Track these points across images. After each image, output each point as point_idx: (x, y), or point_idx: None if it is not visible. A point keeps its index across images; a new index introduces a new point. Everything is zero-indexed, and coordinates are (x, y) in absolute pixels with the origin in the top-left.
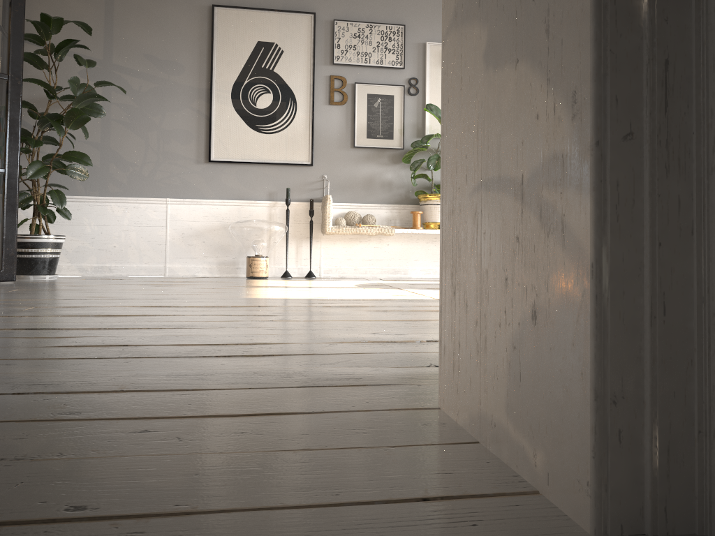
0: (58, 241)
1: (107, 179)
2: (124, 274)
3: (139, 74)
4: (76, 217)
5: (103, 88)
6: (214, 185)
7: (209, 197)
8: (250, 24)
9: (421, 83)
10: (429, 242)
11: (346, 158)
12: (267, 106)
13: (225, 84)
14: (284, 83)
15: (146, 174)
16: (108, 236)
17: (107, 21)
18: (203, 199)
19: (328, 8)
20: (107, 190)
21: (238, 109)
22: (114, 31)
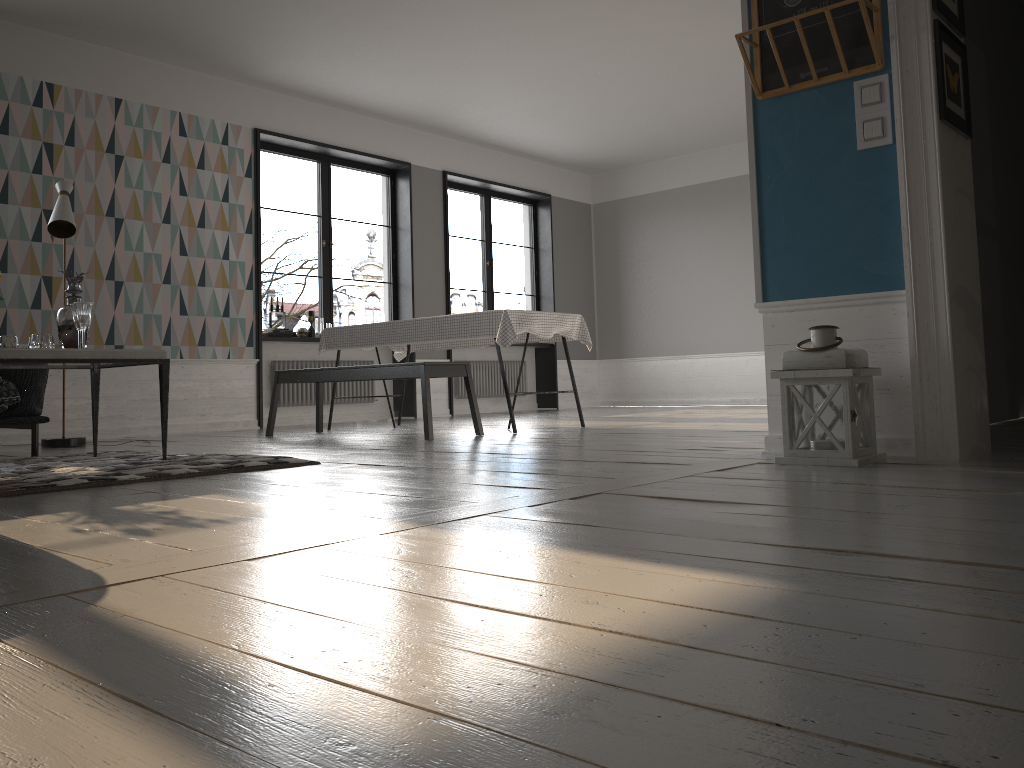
0: None
1: None
2: None
3: None
4: None
5: None
6: None
7: None
8: None
9: None
10: None
11: None
12: None
13: None
14: None
15: None
16: None
17: None
18: None
19: None
20: None
21: None
22: None
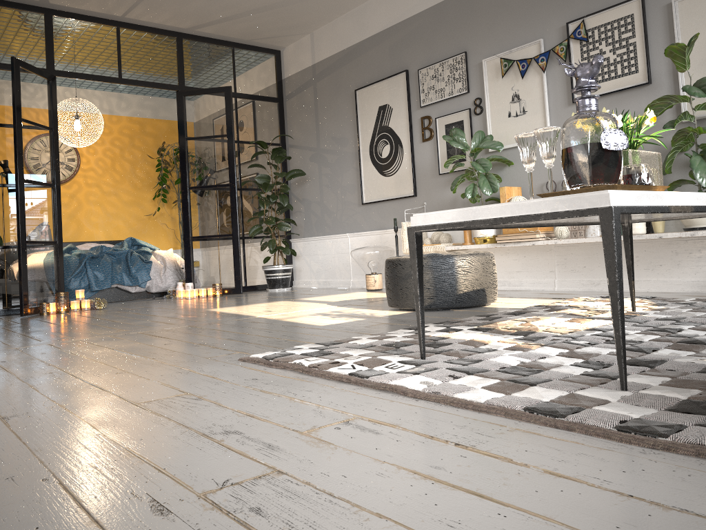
0: (279, 269)
1: (324, 224)
2: (333, 286)
3: (330, 151)
4: (315, 250)
5: (318, 166)
6: (367, 220)
7: (366, 230)
8: (373, 95)
9: (484, 100)
10: (503, 254)
11: (437, 185)
12: (387, 155)
13: (365, 145)
14: (394, 134)
15: (338, 218)
16: (327, 261)
17: (316, 122)
18: (361, 232)
19: (415, 61)
20: (325, 231)
21: (373, 162)
22: (319, 127)
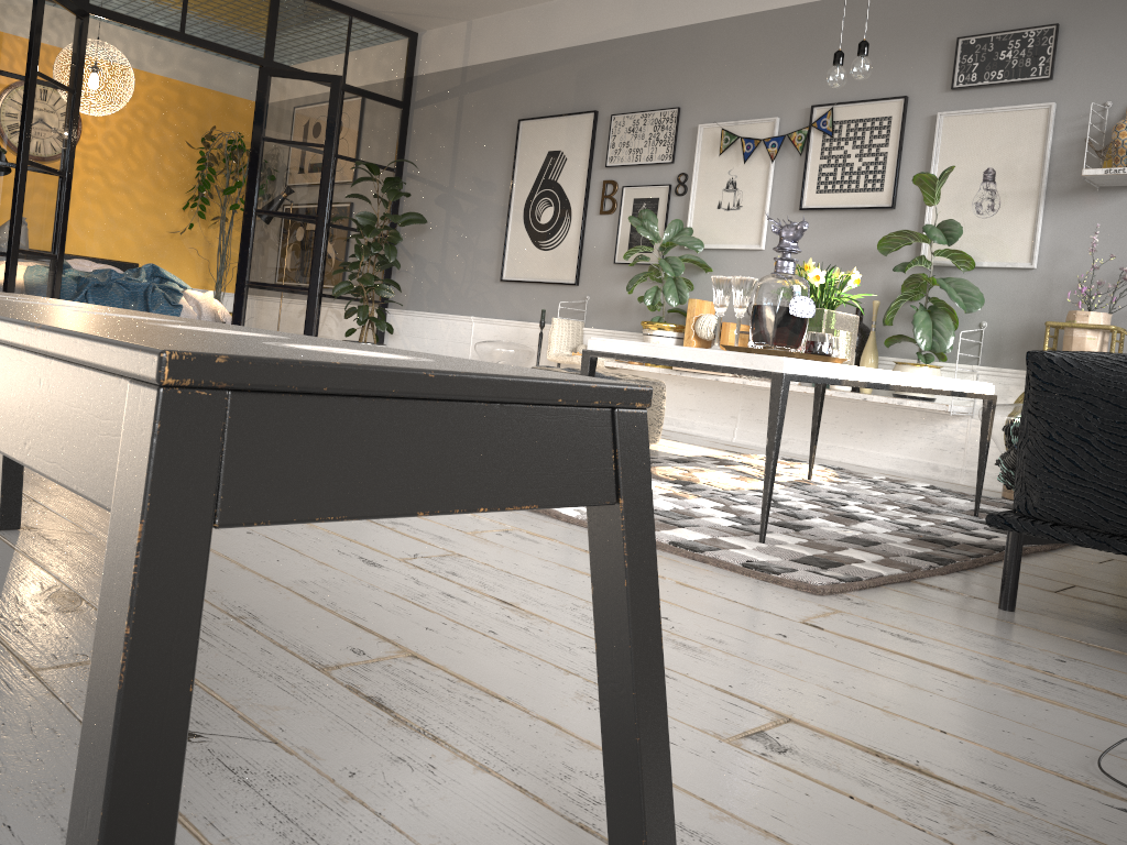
0: None
1: (440, 296)
2: None
3: (468, 197)
4: (421, 330)
5: (446, 213)
6: (504, 304)
7: (500, 317)
8: (544, 134)
9: (691, 179)
10: (677, 384)
11: (609, 277)
12: (548, 221)
13: (520, 201)
14: (563, 194)
15: (463, 293)
16: (436, 349)
17: (454, 150)
18: (493, 319)
19: (611, 101)
20: (439, 307)
21: (526, 226)
22: (457, 159)
